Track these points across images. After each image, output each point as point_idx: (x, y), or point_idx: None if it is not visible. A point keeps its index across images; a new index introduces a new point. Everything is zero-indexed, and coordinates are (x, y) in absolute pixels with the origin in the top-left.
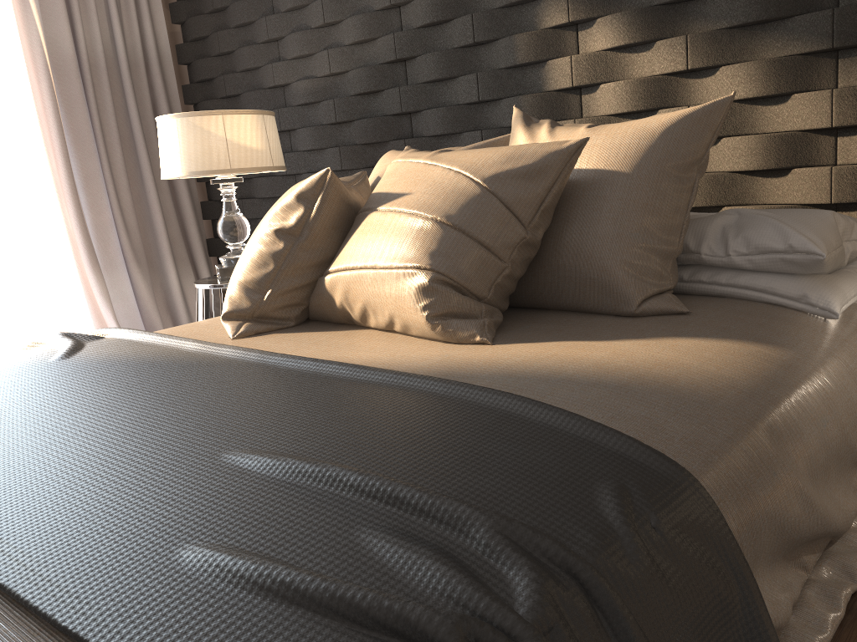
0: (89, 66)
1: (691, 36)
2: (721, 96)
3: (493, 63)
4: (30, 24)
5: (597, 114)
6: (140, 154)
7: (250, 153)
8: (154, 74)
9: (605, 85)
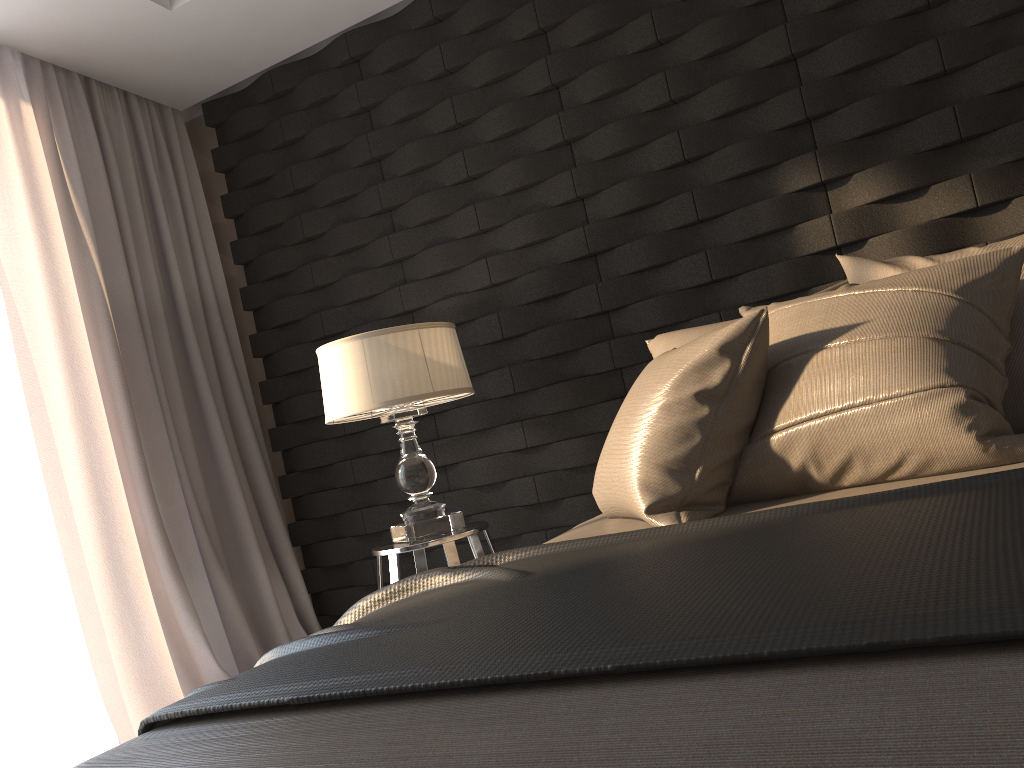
0: (149, 317)
1: (975, 173)
2: (1020, 227)
3: (721, 239)
4: (88, 269)
5: None
6: (211, 421)
7: (450, 372)
8: (214, 325)
9: (876, 238)
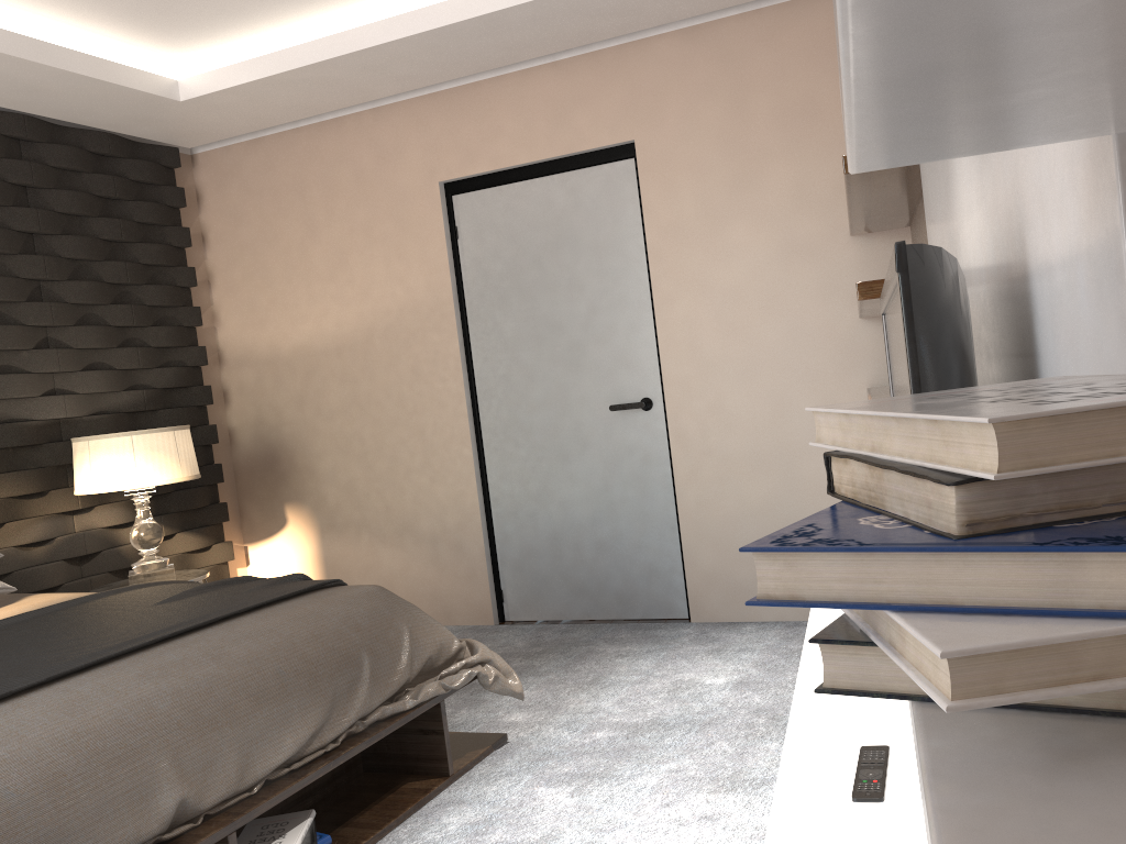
0: None
1: None
2: None
3: None
4: None
5: None
6: None
7: None
8: None
9: None
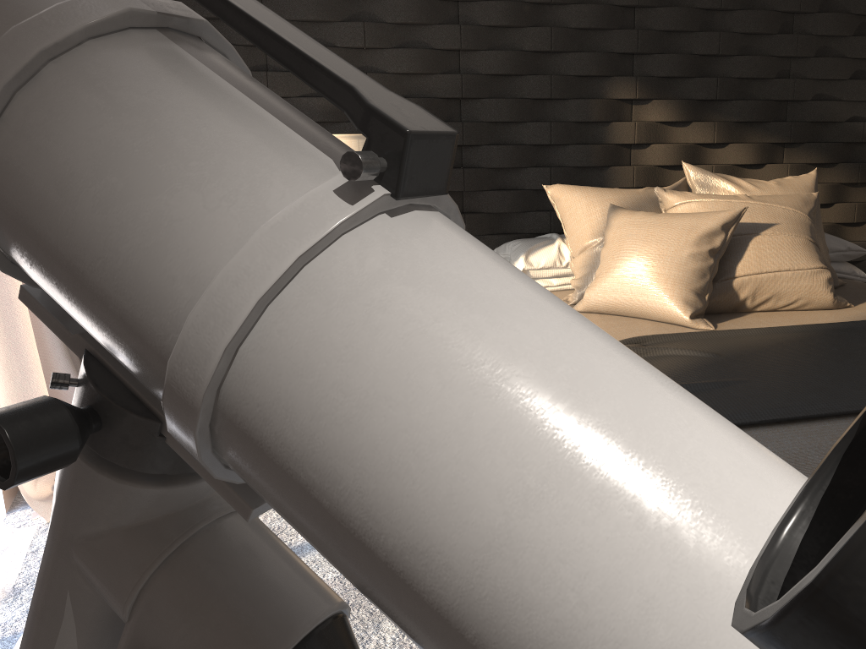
0: None
1: (718, 123)
2: (728, 161)
3: (559, 116)
4: None
5: (646, 163)
6: None
7: None
8: None
9: (656, 145)
